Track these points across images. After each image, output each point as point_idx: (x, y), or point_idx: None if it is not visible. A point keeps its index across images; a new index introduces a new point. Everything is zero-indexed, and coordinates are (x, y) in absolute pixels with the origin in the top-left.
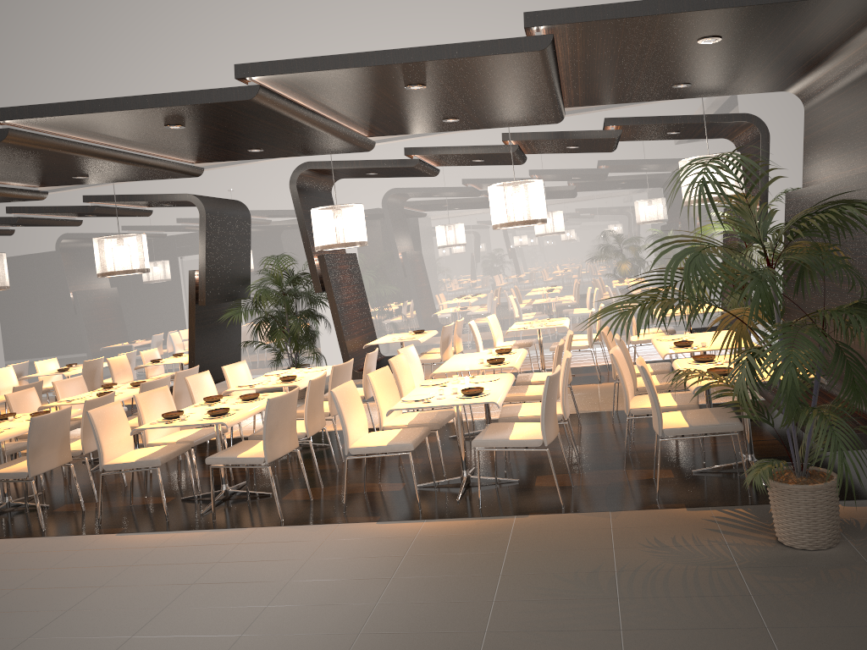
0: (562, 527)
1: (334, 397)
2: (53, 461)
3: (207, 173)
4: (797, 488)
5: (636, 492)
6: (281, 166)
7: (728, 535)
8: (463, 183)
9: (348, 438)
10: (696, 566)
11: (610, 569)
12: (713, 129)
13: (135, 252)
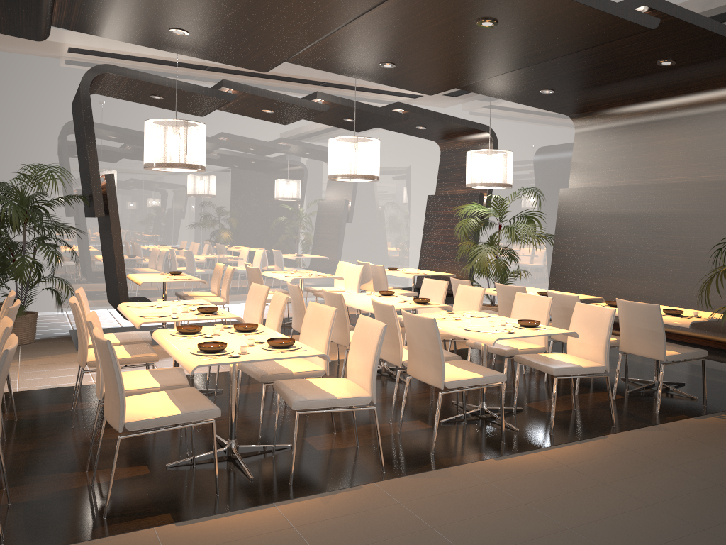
0: (655, 441)
1: (437, 325)
2: None
3: None
4: None
5: (630, 409)
6: None
7: None
8: None
9: (444, 371)
10: None
11: None
12: (449, 132)
13: None
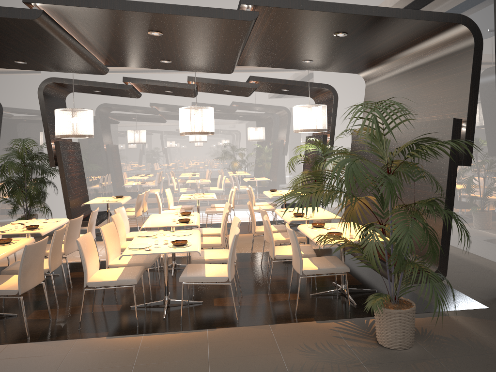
0: (242, 337)
1: (79, 245)
2: None
3: None
4: (396, 312)
5: (281, 310)
6: (27, 79)
7: (348, 340)
8: (153, 105)
9: (87, 275)
10: (337, 365)
11: (284, 369)
12: (307, 91)
13: None
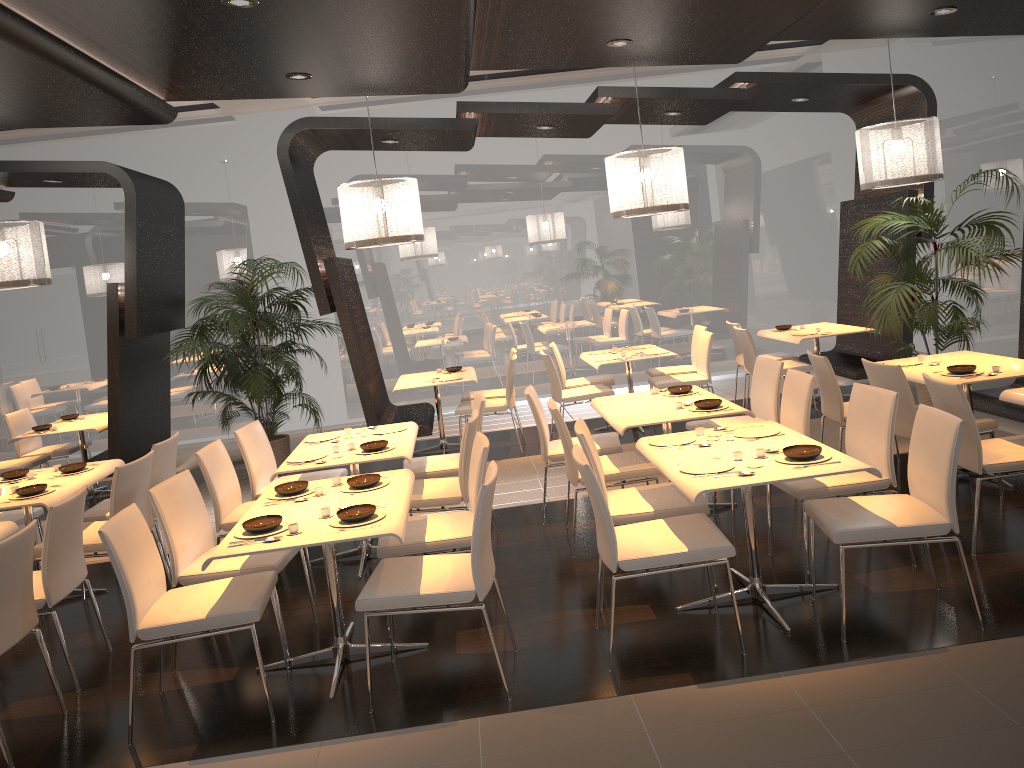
0: None
1: (592, 475)
2: (14, 630)
3: (86, 141)
4: None
5: None
6: (208, 135)
7: None
8: (479, 166)
9: (616, 544)
10: None
11: None
12: (851, 97)
13: (30, 251)
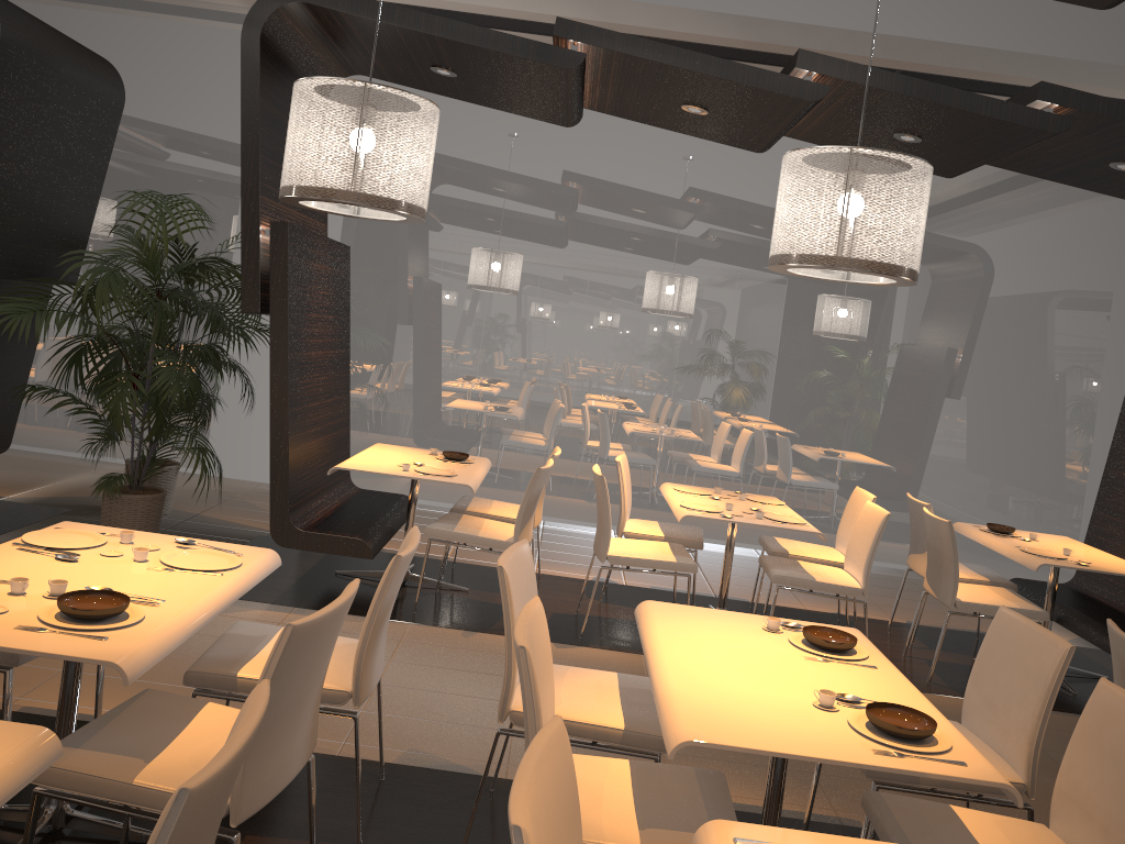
0: None
1: None
2: None
3: (53, 1)
4: None
5: None
6: (221, 32)
7: None
8: (589, 170)
9: None
10: None
11: None
12: None
13: None
